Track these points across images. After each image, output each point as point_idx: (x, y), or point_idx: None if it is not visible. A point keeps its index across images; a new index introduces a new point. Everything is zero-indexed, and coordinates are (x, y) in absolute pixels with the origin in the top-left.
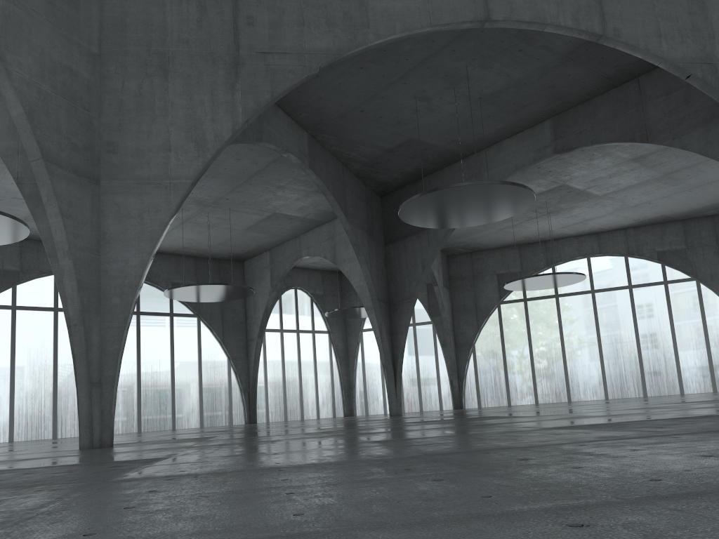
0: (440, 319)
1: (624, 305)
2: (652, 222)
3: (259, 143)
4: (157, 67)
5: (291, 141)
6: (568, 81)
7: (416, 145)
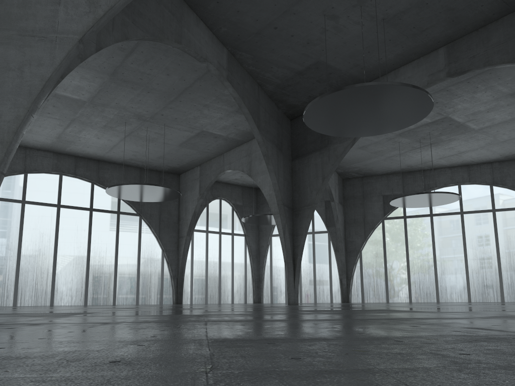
0: (334, 229)
1: (488, 225)
2: None
3: (178, 46)
4: None
5: (211, 52)
6: (467, 3)
7: (323, 68)
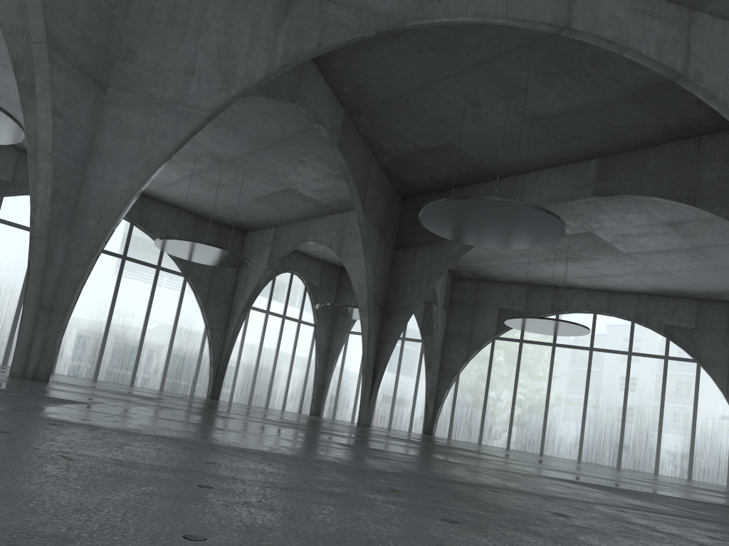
0: (431, 340)
1: (619, 370)
2: (668, 293)
3: (291, 104)
4: None
5: (326, 113)
6: (627, 121)
7: (453, 152)
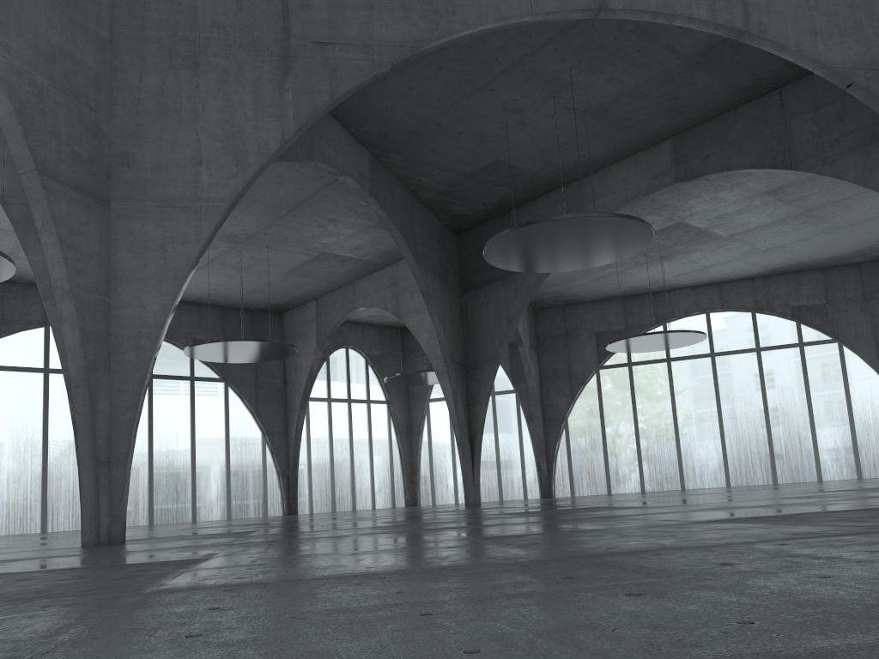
0: (525, 387)
1: (751, 372)
2: (786, 270)
3: (309, 162)
4: (185, 57)
5: (349, 161)
6: (694, 91)
7: (503, 169)
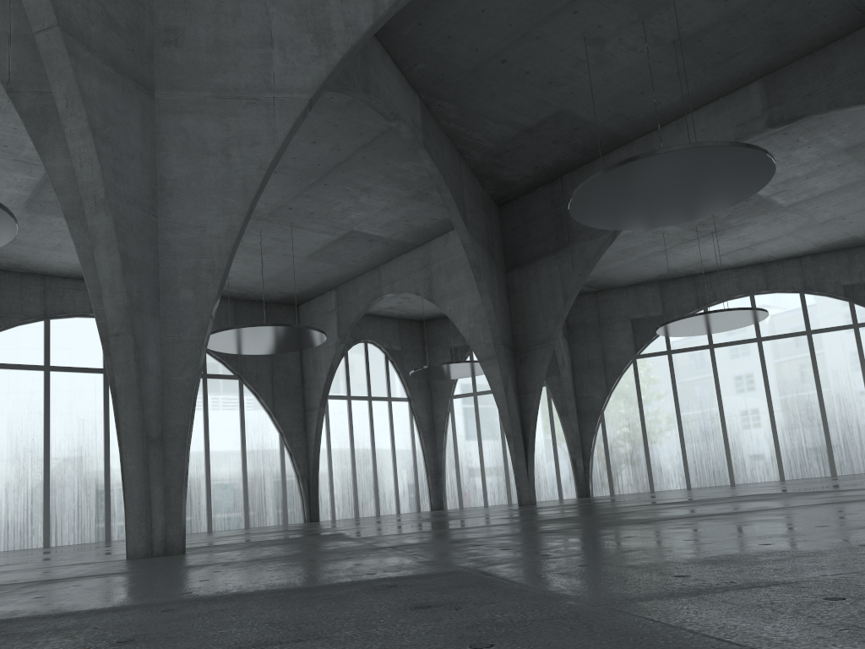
0: (557, 380)
1: (801, 357)
2: (837, 247)
3: (364, 97)
4: None
5: (402, 104)
6: (804, 13)
7: (566, 122)
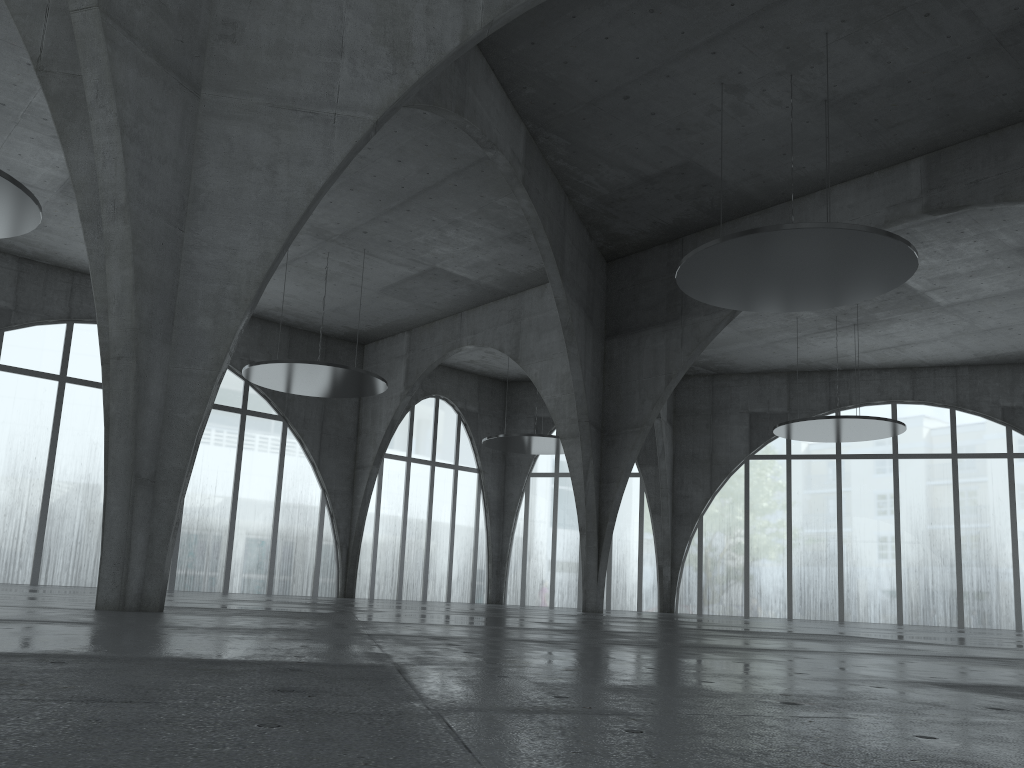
0: (653, 472)
1: (942, 483)
2: (1000, 360)
3: (457, 119)
4: None
5: (503, 132)
6: (980, 88)
7: (693, 176)
